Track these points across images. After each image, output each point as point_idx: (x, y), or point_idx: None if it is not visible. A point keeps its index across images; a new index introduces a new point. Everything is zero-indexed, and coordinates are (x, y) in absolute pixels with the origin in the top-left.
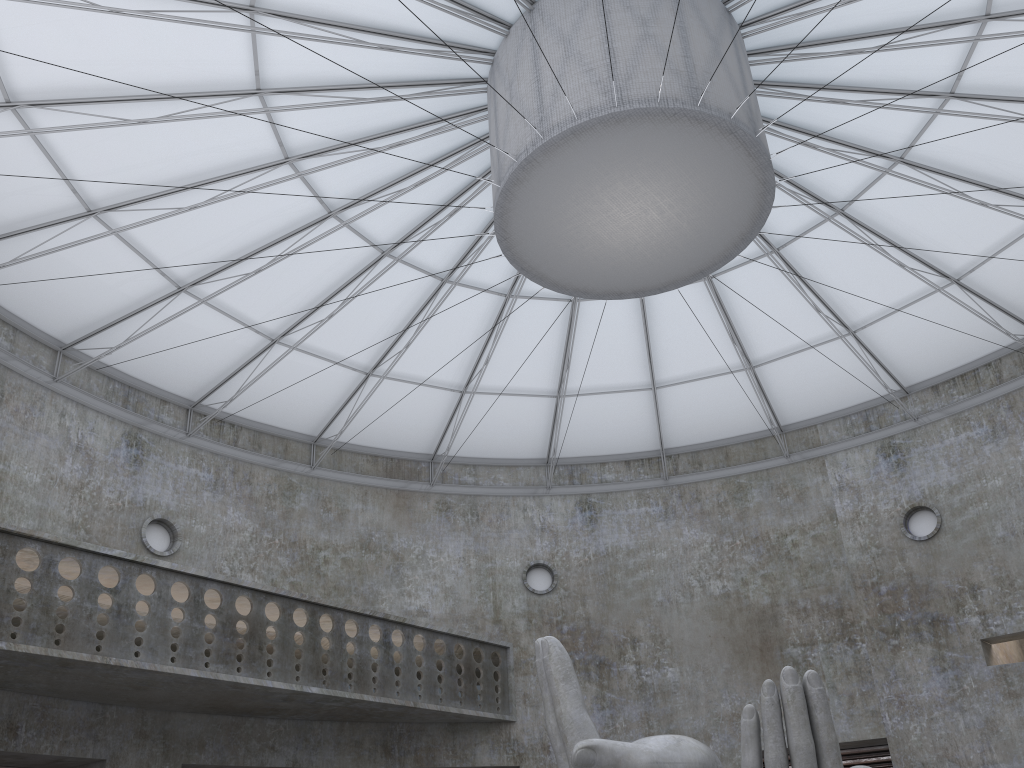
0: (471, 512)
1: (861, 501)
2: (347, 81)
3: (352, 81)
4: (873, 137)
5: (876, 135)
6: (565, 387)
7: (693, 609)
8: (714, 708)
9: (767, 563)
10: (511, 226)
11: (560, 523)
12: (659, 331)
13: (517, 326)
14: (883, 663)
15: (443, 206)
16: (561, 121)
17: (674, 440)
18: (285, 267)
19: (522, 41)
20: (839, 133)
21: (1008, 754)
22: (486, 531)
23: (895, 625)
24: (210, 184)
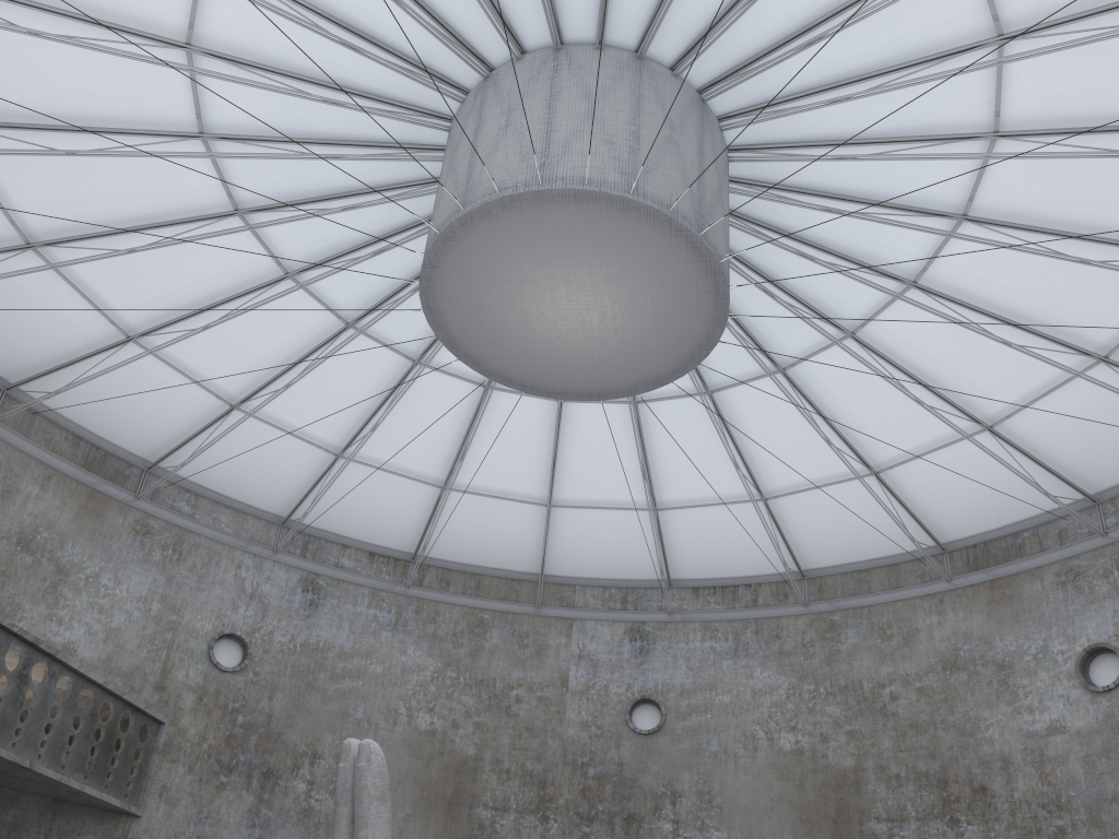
0: (174, 547)
1: (596, 676)
2: (315, 2)
3: (321, 6)
4: (772, 339)
5: (775, 339)
6: (358, 449)
7: (392, 738)
8: None
9: (485, 711)
10: (448, 256)
11: (275, 596)
12: (482, 432)
13: (338, 362)
14: None
15: (338, 195)
16: (567, 177)
17: (431, 549)
18: (101, 166)
19: (538, 74)
20: (748, 321)
21: None
22: (184, 576)
23: (592, 812)
24: (68, 18)
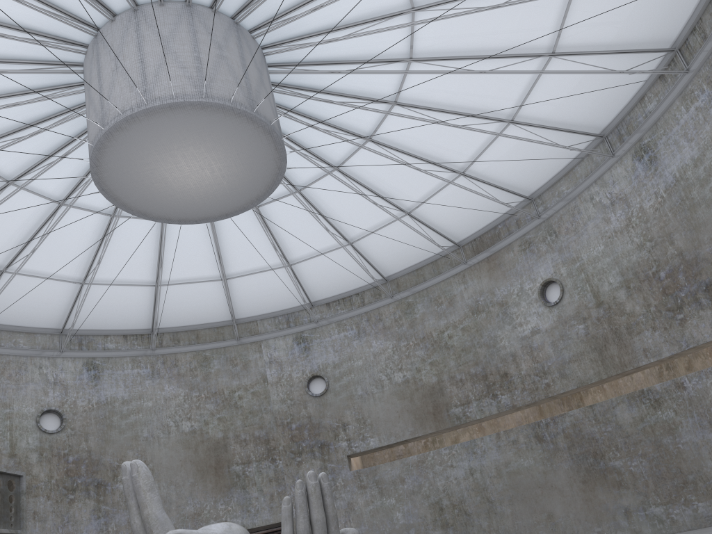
0: None
1: (283, 371)
2: None
3: None
4: (325, 152)
5: (327, 151)
6: (93, 277)
7: (170, 442)
8: (182, 510)
9: (222, 410)
10: (104, 158)
11: (70, 379)
12: (169, 247)
13: (62, 227)
14: (292, 473)
15: (25, 126)
16: (162, 96)
17: (162, 323)
18: None
19: (128, 29)
20: (308, 145)
21: (359, 522)
22: (6, 383)
23: (300, 448)
24: None
